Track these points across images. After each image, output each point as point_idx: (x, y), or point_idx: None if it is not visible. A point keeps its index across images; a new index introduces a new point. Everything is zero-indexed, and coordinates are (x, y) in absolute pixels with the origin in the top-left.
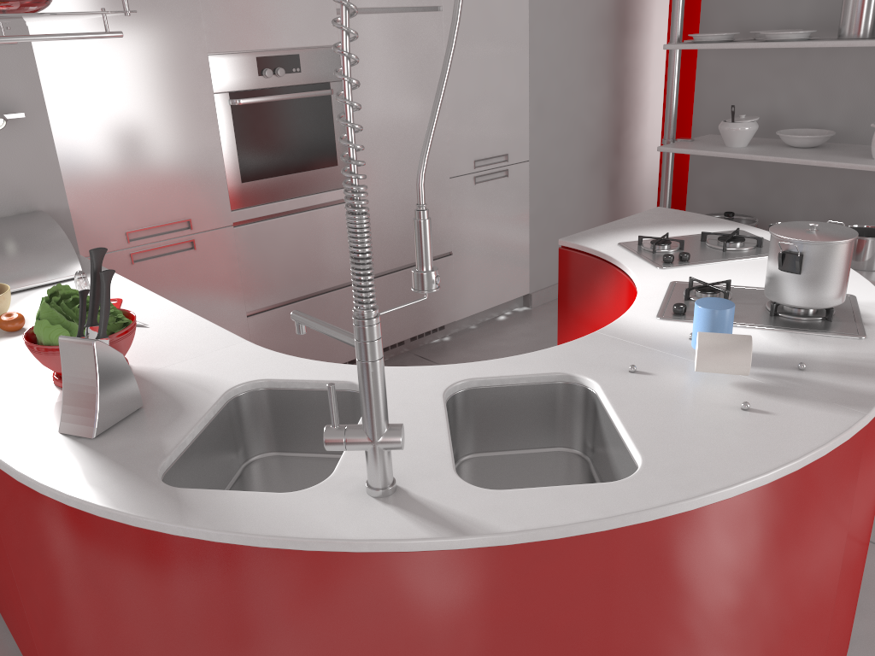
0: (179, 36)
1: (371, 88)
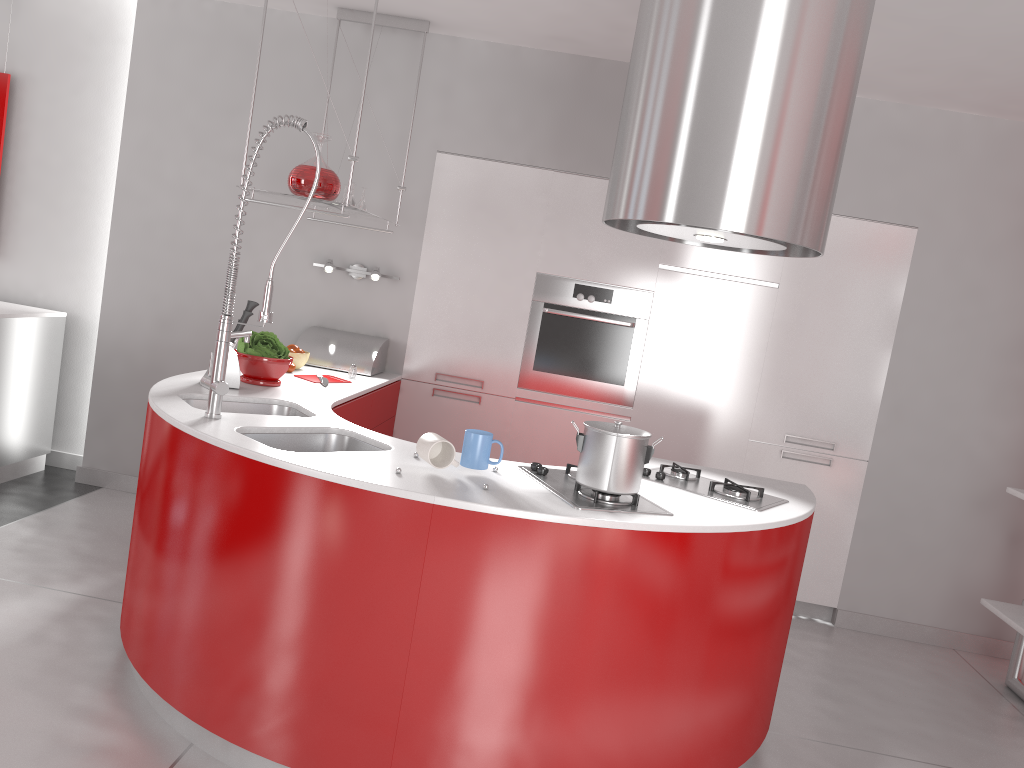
0: (519, 256)
1: (677, 333)
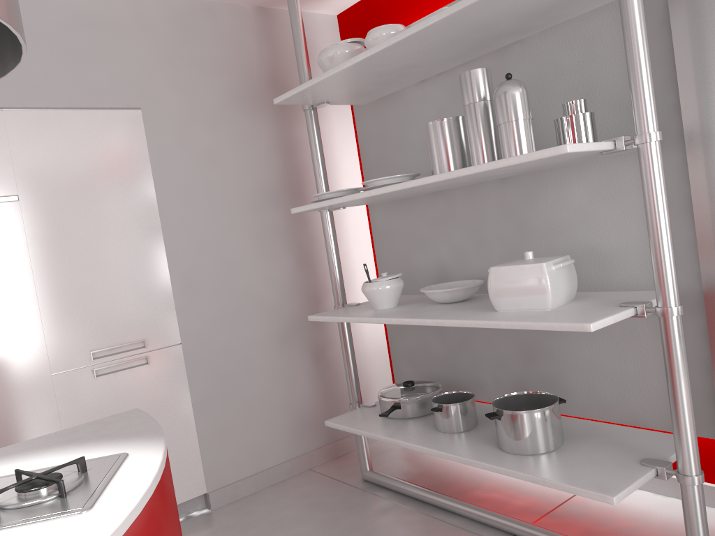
0: None
1: None
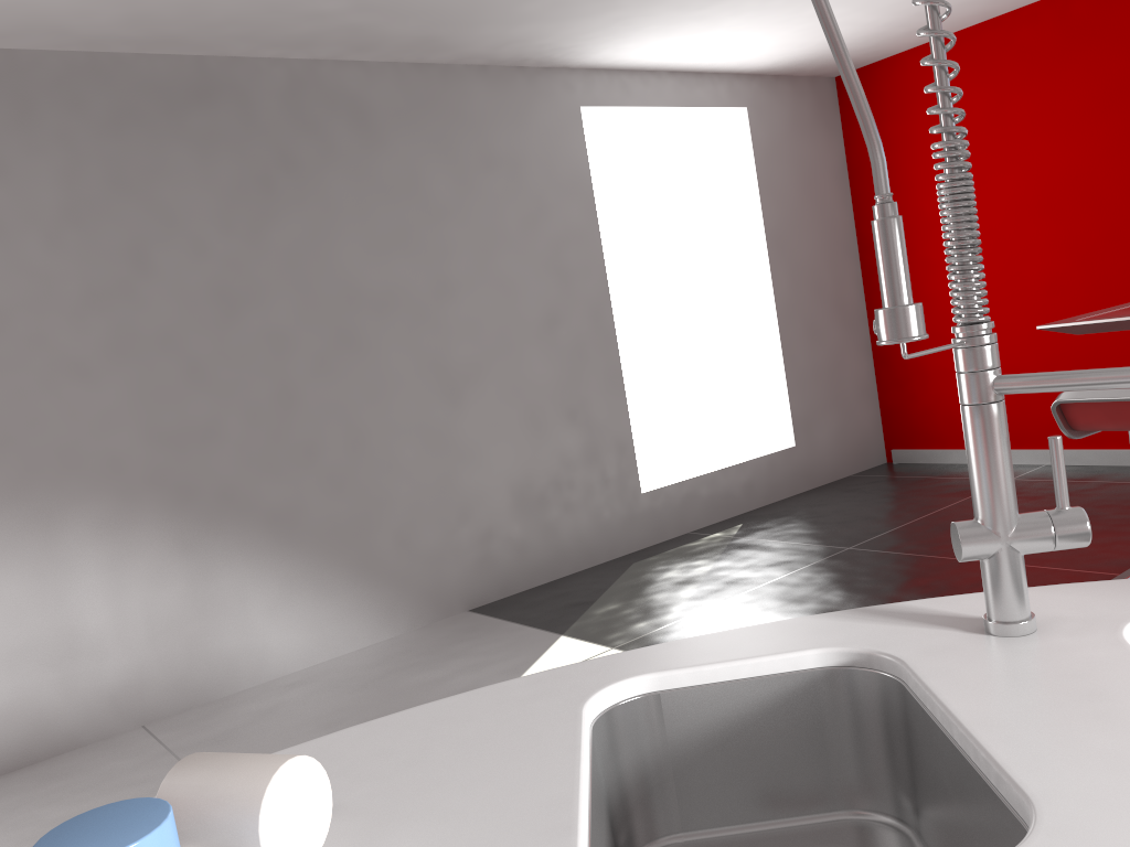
0: None
1: None
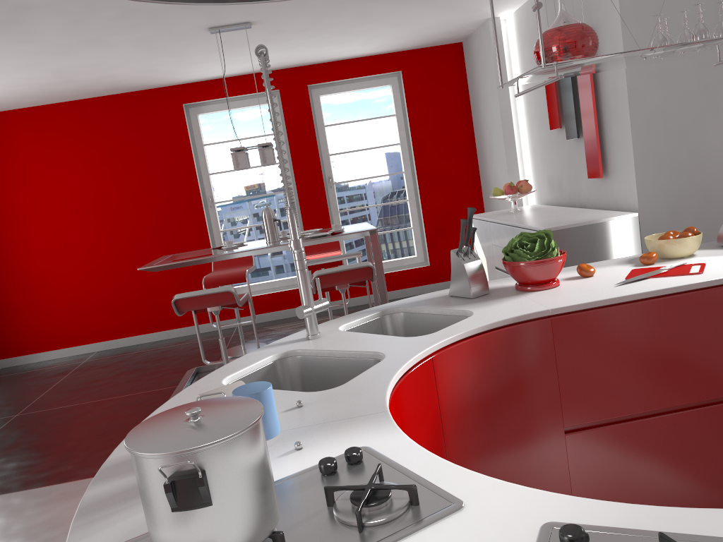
0: None
1: None
